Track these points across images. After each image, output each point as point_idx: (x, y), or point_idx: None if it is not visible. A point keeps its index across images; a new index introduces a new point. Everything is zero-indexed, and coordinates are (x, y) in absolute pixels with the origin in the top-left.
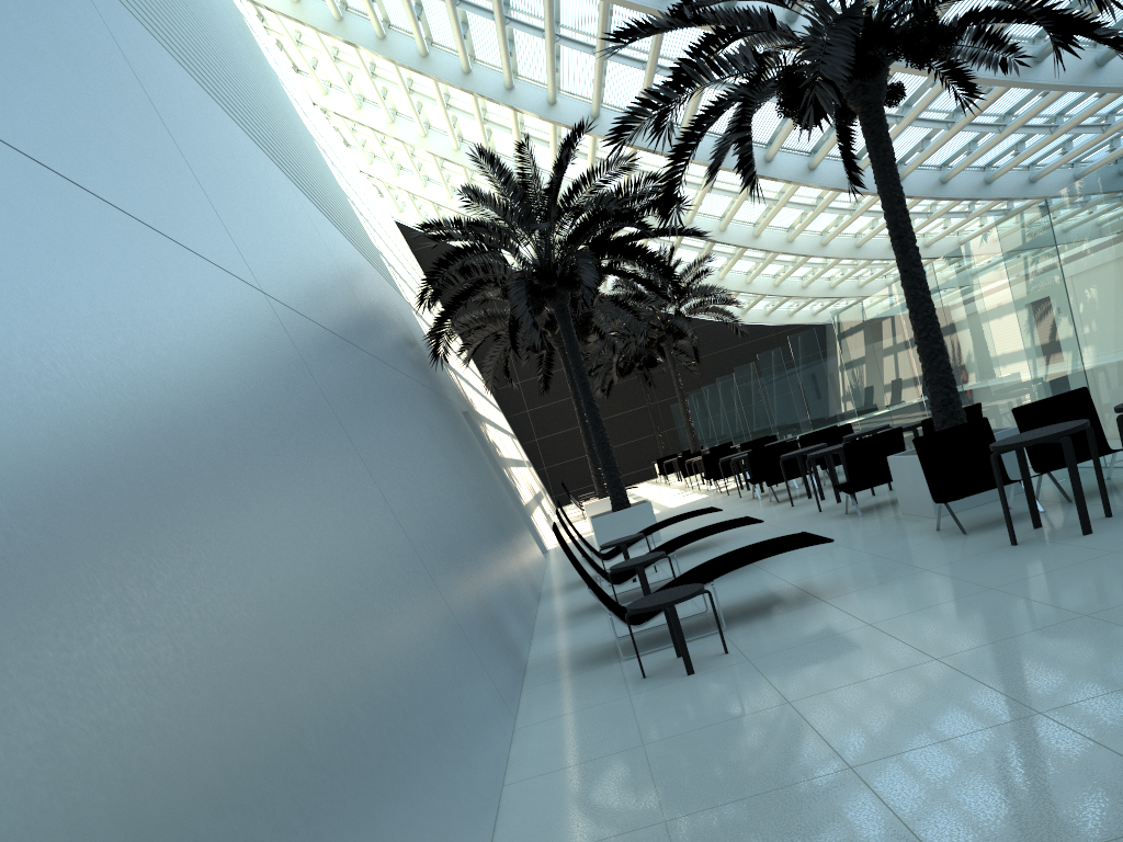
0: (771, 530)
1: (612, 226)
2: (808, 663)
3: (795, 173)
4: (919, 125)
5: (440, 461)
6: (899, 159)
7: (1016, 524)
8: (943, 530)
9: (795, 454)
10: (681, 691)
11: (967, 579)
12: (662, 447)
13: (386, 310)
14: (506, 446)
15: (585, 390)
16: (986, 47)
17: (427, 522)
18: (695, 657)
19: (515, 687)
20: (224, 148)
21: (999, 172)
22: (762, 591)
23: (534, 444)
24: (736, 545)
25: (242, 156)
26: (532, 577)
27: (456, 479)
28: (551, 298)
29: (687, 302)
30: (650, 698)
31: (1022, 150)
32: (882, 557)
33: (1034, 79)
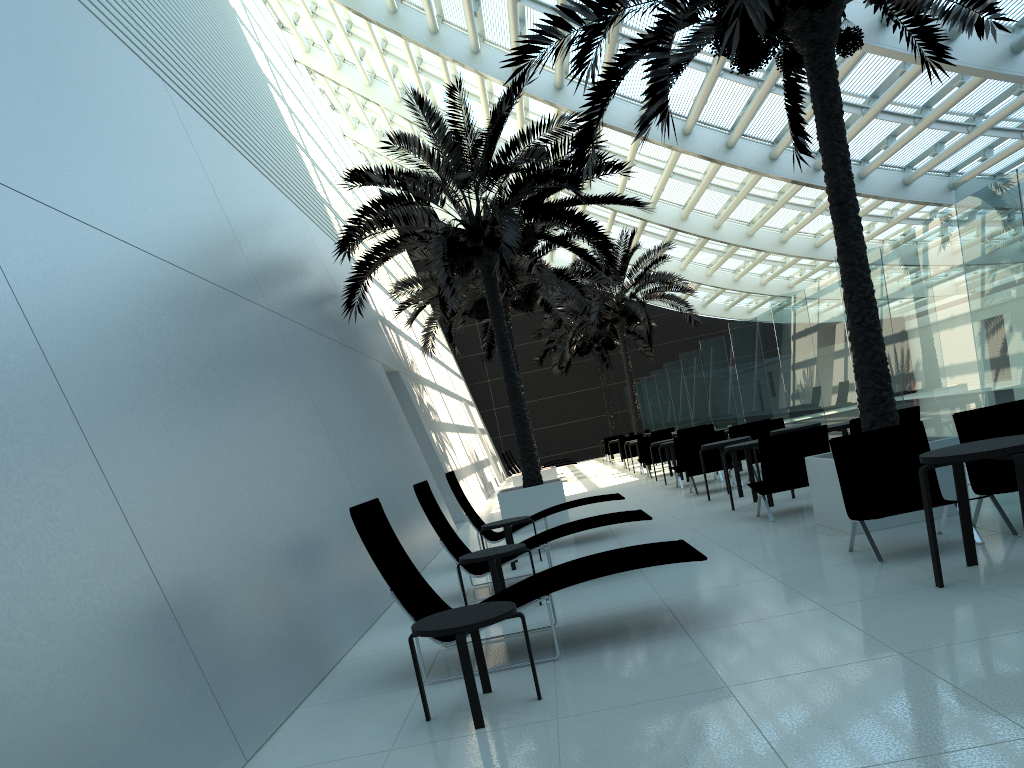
0: (676, 525)
1: (548, 188)
2: (624, 744)
3: (756, 162)
4: (885, 118)
5: (296, 414)
6: (863, 157)
7: (945, 556)
8: (857, 551)
9: (716, 445)
10: (451, 757)
11: (871, 632)
12: (613, 427)
13: (295, 252)
14: (450, 411)
15: (505, 358)
16: (961, 2)
17: (199, 485)
18: (503, 697)
19: (283, 707)
20: (11, 6)
21: (964, 178)
22: (628, 606)
23: (492, 413)
24: (634, 539)
25: (61, 30)
26: (418, 550)
27: (320, 437)
28: (475, 257)
29: (644, 287)
30: (409, 763)
31: (990, 156)
32: (777, 579)
33: (1011, 70)
